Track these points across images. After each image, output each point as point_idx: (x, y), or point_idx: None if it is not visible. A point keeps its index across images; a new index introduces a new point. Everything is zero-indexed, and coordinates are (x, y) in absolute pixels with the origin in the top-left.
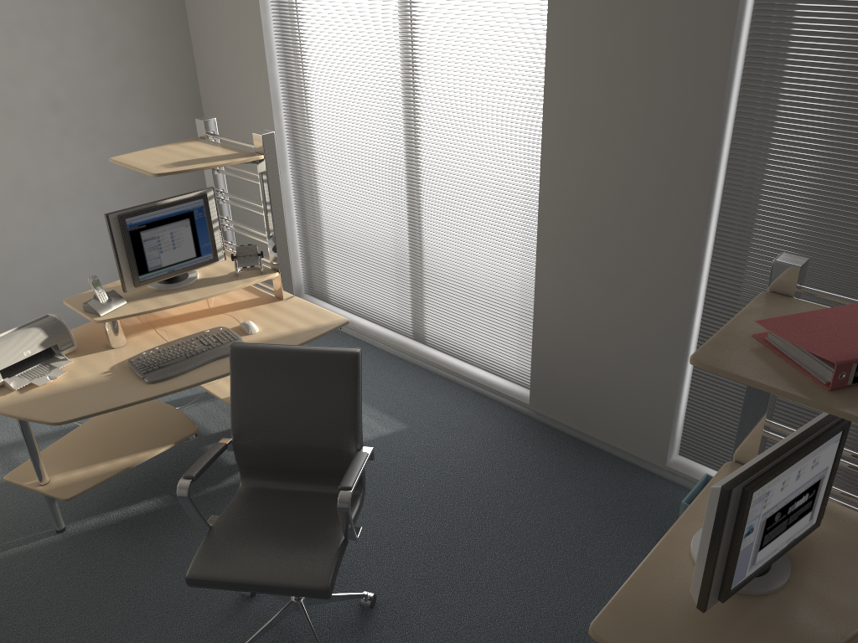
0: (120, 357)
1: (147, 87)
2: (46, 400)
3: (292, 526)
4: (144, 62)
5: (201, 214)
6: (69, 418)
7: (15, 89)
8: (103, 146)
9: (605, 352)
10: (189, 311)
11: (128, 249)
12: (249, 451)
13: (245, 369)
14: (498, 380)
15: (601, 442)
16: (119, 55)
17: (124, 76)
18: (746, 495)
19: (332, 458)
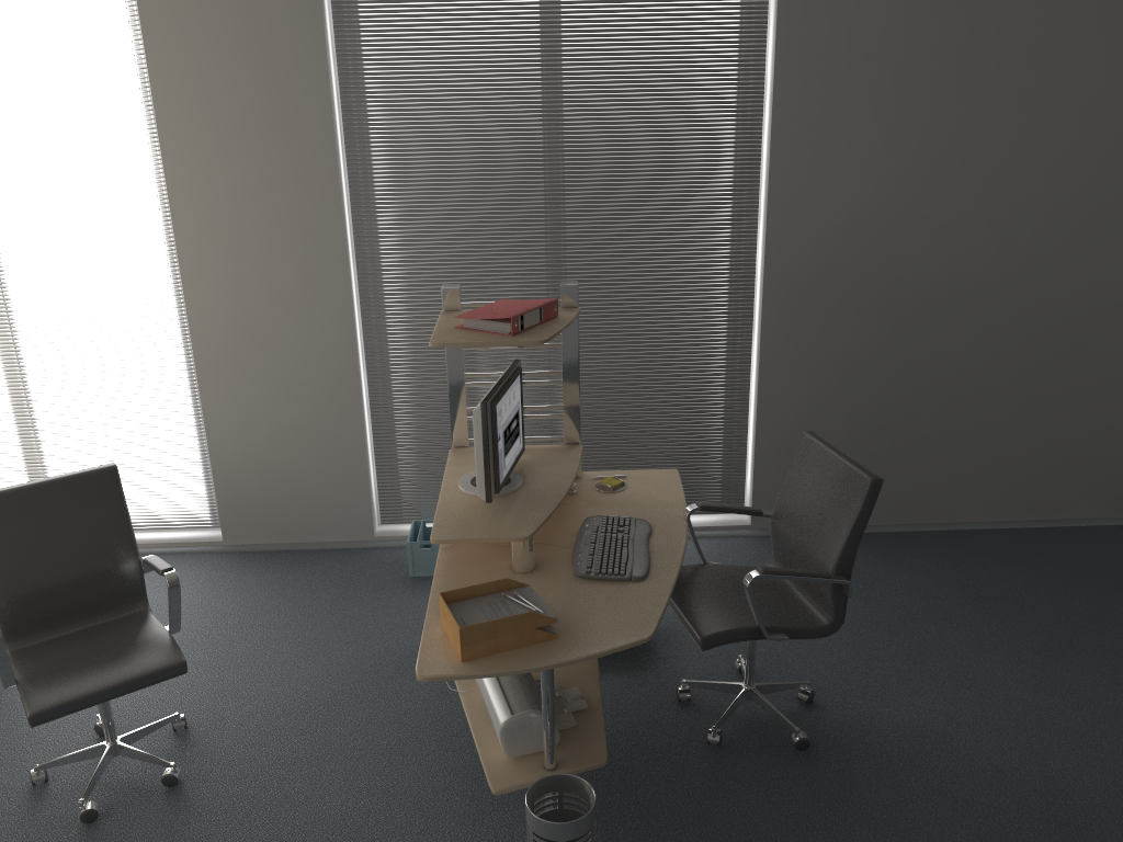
0: None
1: None
2: None
3: (106, 646)
4: None
5: None
6: None
7: None
8: None
9: (292, 452)
10: None
11: None
12: (17, 605)
13: None
14: (176, 535)
15: (309, 543)
16: None
17: None
18: (494, 406)
19: (115, 578)
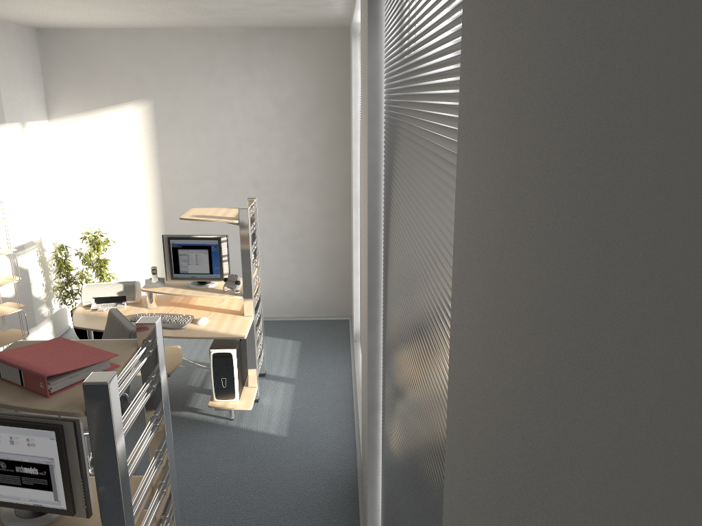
0: (140, 312)
1: (314, 182)
2: (89, 317)
3: None
4: (315, 167)
5: (216, 249)
6: (80, 326)
7: (236, 171)
8: (279, 211)
9: (364, 429)
10: (202, 305)
11: (170, 257)
12: None
13: (109, 323)
14: None
15: (362, 512)
16: (299, 161)
17: (300, 173)
18: None
19: None
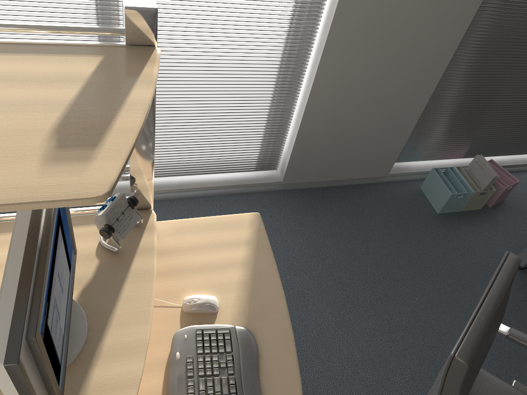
0: None
1: None
2: None
3: None
4: None
5: None
6: None
7: None
8: None
9: (366, 118)
10: None
11: (50, 372)
12: None
13: (470, 366)
14: (237, 174)
15: (344, 180)
16: None
17: None
18: None
19: None
